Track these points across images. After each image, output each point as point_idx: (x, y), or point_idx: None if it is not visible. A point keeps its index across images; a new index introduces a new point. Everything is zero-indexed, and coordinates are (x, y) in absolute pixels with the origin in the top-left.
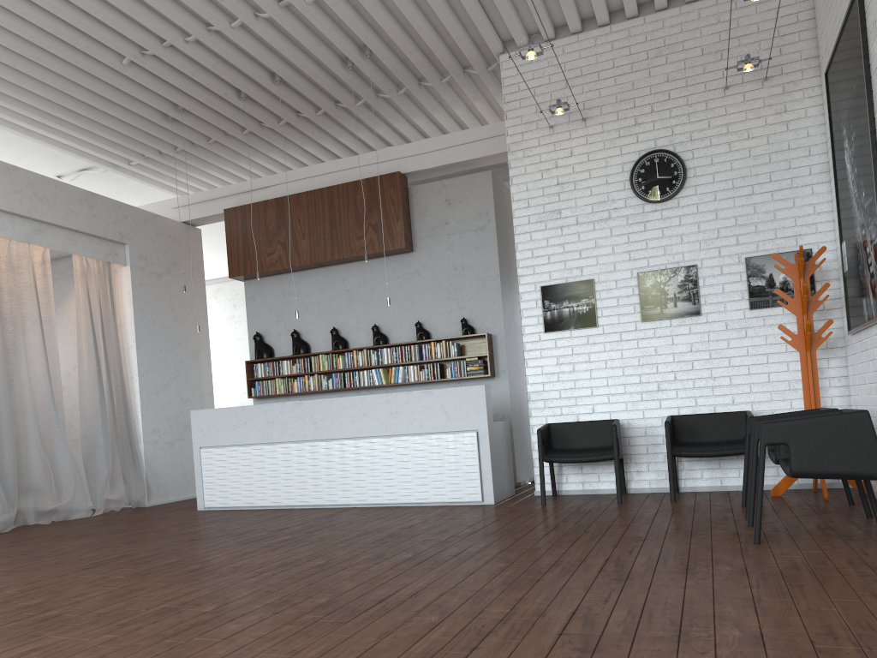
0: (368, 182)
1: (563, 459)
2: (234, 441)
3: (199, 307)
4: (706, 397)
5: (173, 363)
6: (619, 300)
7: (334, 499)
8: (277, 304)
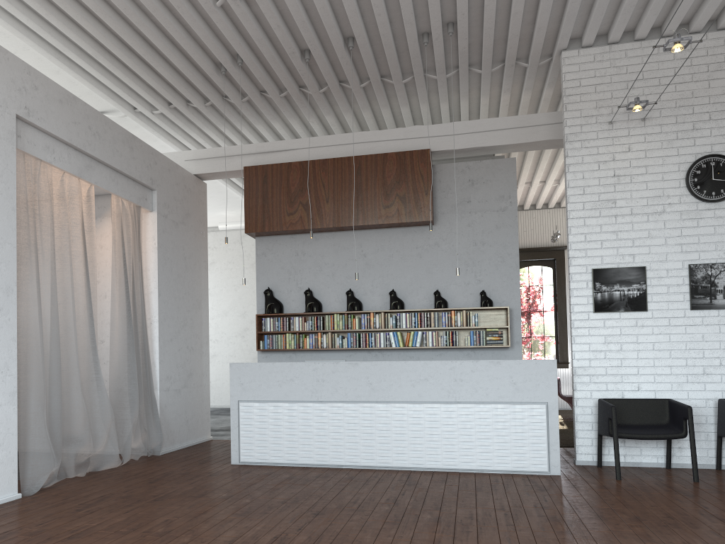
0: (398, 155)
1: (632, 435)
2: (278, 397)
3: (202, 258)
4: None
5: (183, 311)
6: (669, 288)
7: (388, 462)
8: (290, 262)
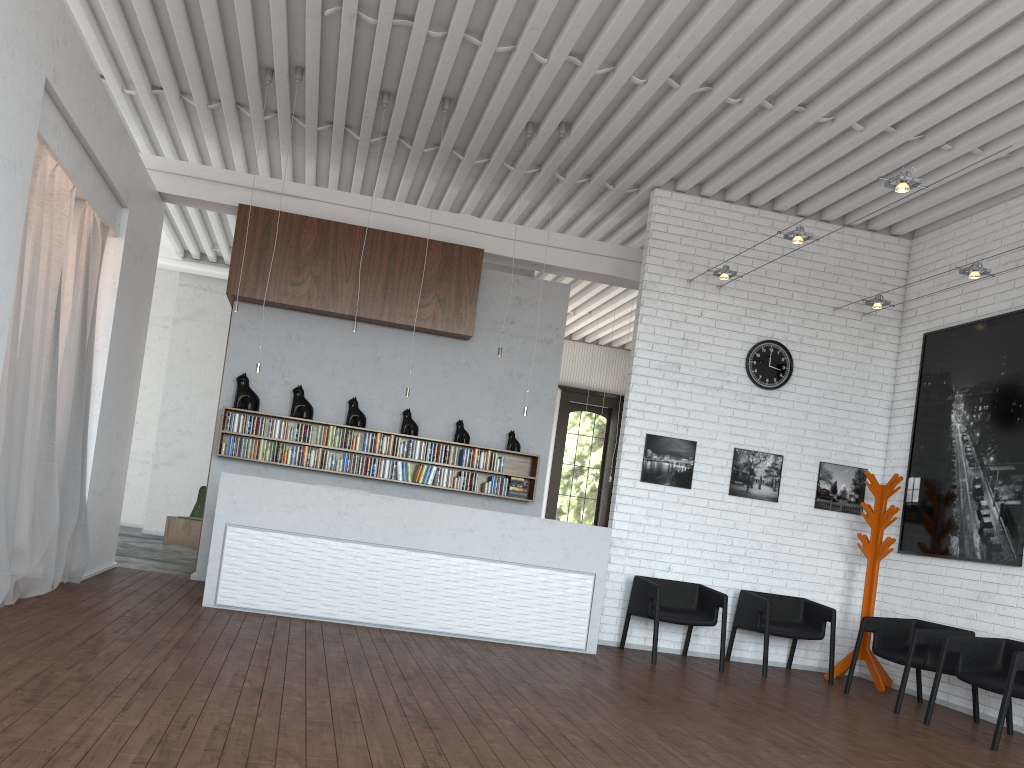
0: (445, 246)
1: (668, 618)
2: (282, 526)
3: (146, 311)
4: (766, 577)
5: (121, 383)
6: (714, 468)
7: (411, 622)
8: (278, 346)
